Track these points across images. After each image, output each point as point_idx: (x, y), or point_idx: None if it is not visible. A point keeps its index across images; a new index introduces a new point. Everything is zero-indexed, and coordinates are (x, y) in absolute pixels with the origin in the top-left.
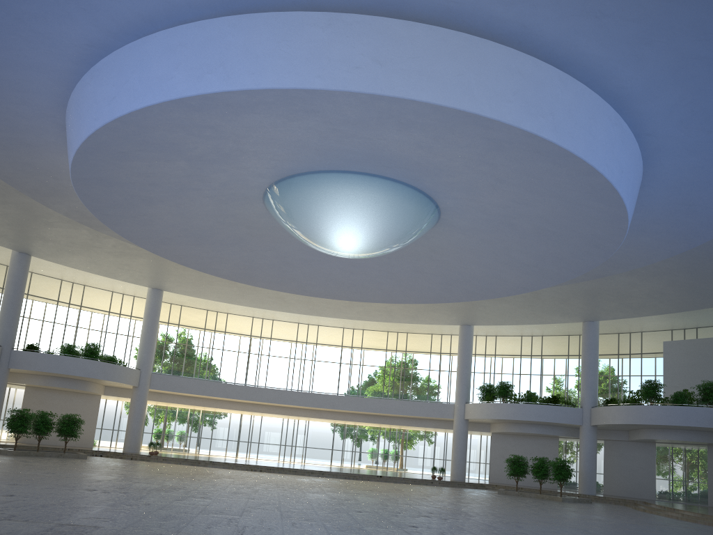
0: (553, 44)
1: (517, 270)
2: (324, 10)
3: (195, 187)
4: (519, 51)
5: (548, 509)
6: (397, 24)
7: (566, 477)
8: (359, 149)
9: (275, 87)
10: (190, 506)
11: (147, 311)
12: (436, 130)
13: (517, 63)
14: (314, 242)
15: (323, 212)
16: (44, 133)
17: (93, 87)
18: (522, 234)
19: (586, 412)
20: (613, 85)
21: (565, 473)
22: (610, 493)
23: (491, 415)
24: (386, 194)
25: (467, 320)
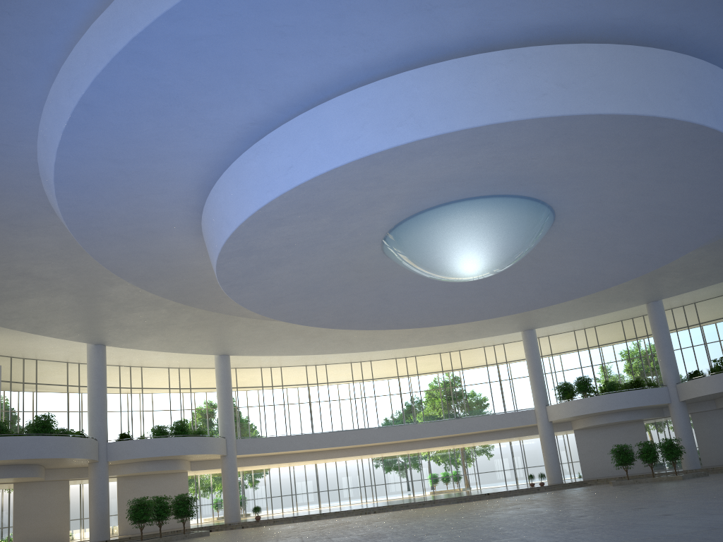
0: (702, 41)
1: (619, 262)
2: (494, 48)
3: (325, 240)
4: (676, 52)
5: (699, 485)
6: (572, 48)
7: (677, 455)
8: (505, 172)
9: (470, 126)
10: (450, 540)
11: (219, 378)
12: (600, 139)
13: (677, 64)
14: (440, 272)
15: (455, 240)
16: (172, 218)
17: (260, 162)
18: (635, 225)
19: (672, 389)
20: None
21: (676, 451)
22: (710, 464)
23: (578, 412)
24: (515, 211)
25: (530, 324)
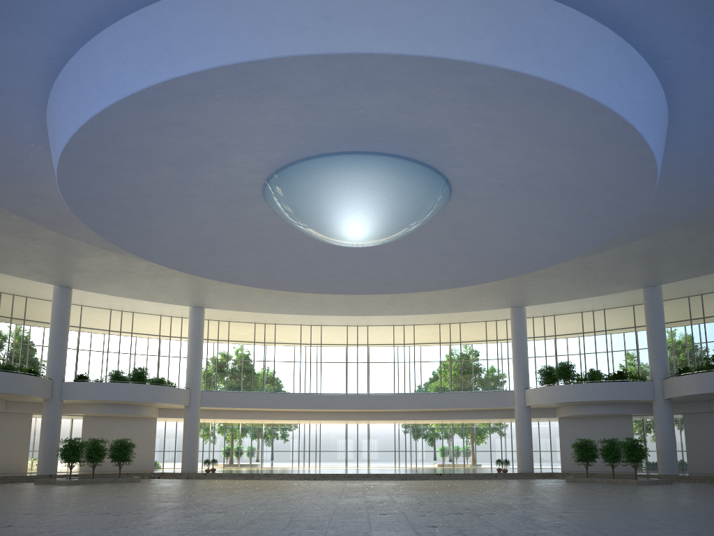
0: None
1: (549, 237)
2: None
3: (190, 193)
4: None
5: (614, 494)
6: None
7: (640, 458)
8: (341, 124)
9: (221, 64)
10: (193, 523)
11: (191, 329)
12: (411, 87)
13: None
14: (320, 234)
15: (321, 200)
16: (39, 160)
17: (58, 101)
18: (544, 195)
19: (657, 385)
20: (608, 4)
21: (638, 453)
22: (696, 471)
23: (552, 399)
24: (384, 171)
25: (517, 301)
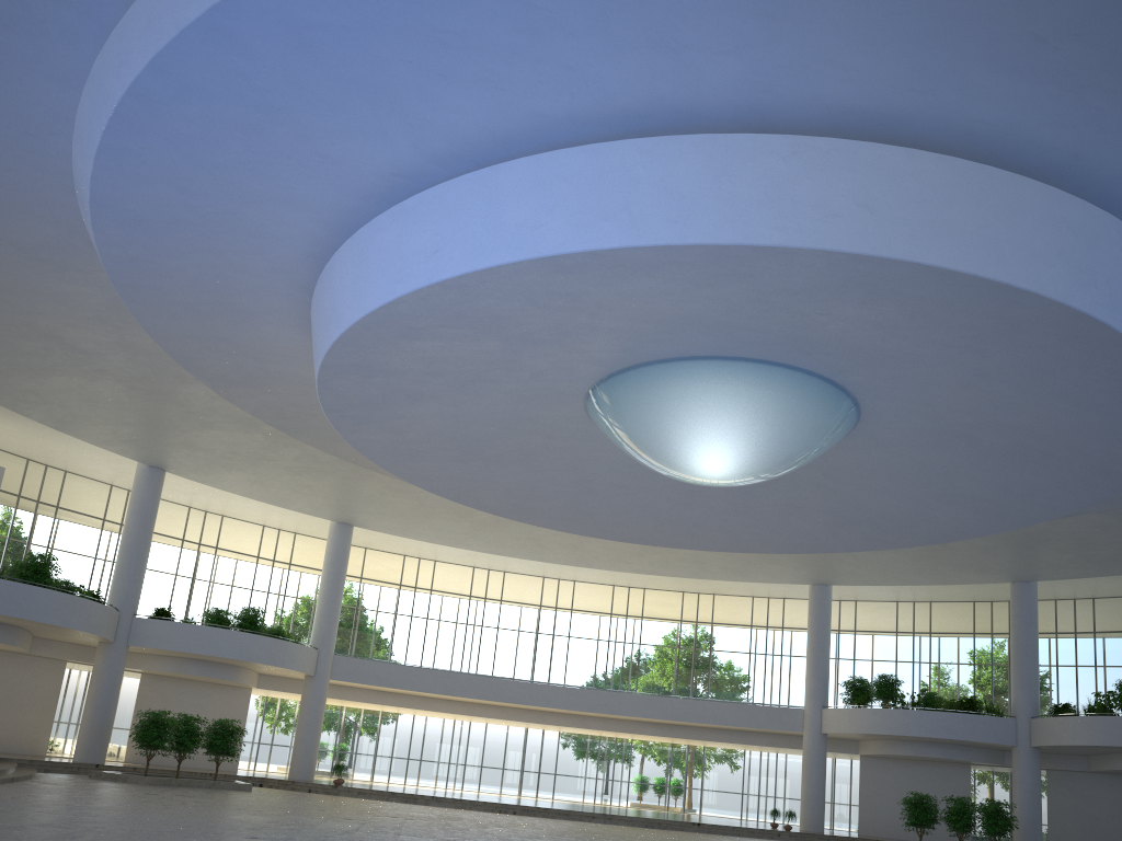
0: (1112, 182)
1: (958, 506)
2: (776, 130)
3: (493, 377)
4: (1065, 191)
5: None
6: (894, 152)
7: (1004, 830)
8: (777, 327)
9: (710, 242)
10: None
11: (330, 557)
12: (923, 304)
13: (1063, 210)
14: (664, 462)
15: (692, 417)
16: (269, 295)
17: (396, 234)
18: (985, 453)
19: (1023, 724)
20: None
21: (1004, 823)
22: None
23: (868, 728)
24: (793, 391)
25: (824, 576)
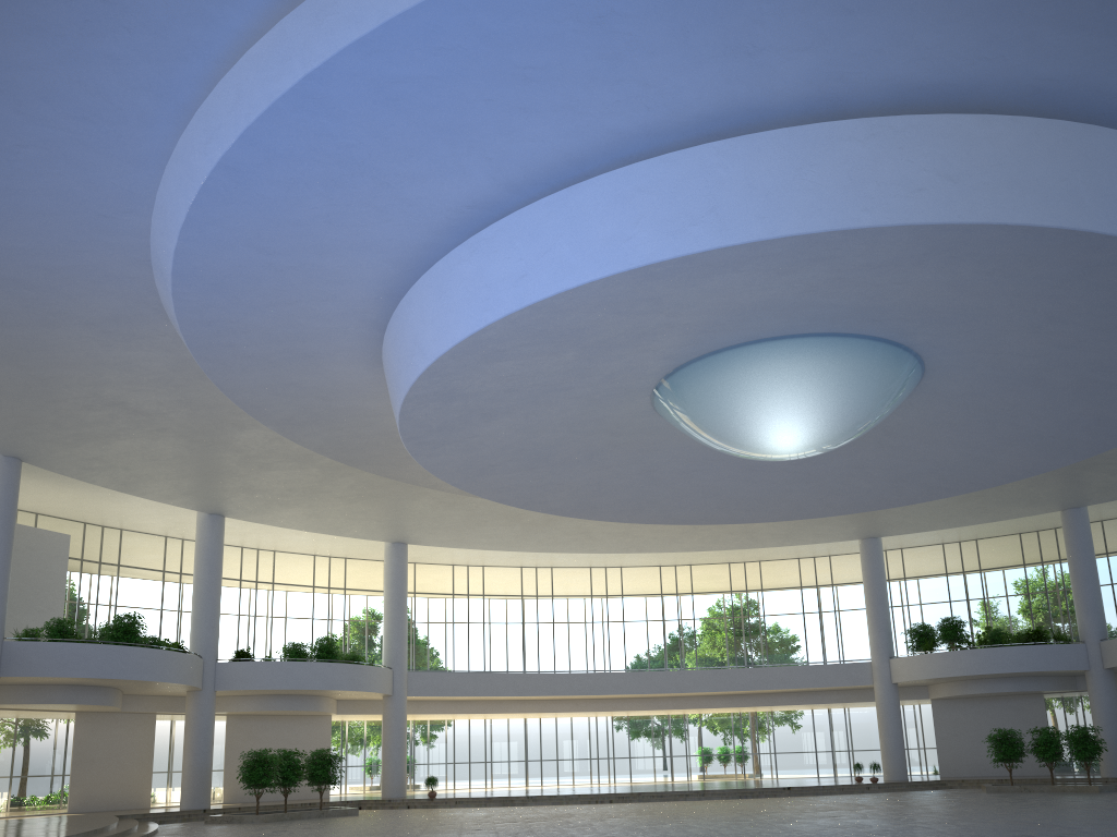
0: None
1: (1022, 446)
2: (847, 114)
3: (566, 385)
4: None
5: None
6: (968, 120)
7: (1094, 754)
8: (850, 301)
9: (800, 232)
10: None
11: (390, 577)
12: (1003, 261)
13: None
14: (739, 444)
15: (765, 398)
16: (339, 337)
17: (478, 264)
18: (1050, 392)
19: (1093, 648)
20: None
21: (1093, 747)
22: None
23: (940, 672)
24: (862, 359)
25: (873, 529)
